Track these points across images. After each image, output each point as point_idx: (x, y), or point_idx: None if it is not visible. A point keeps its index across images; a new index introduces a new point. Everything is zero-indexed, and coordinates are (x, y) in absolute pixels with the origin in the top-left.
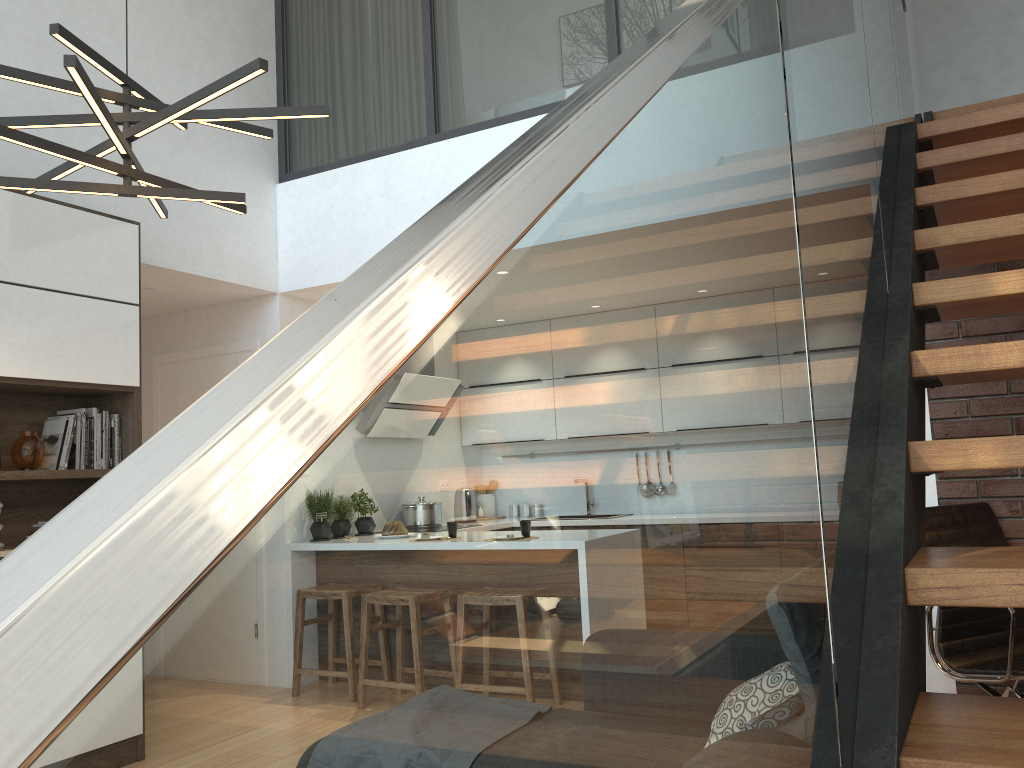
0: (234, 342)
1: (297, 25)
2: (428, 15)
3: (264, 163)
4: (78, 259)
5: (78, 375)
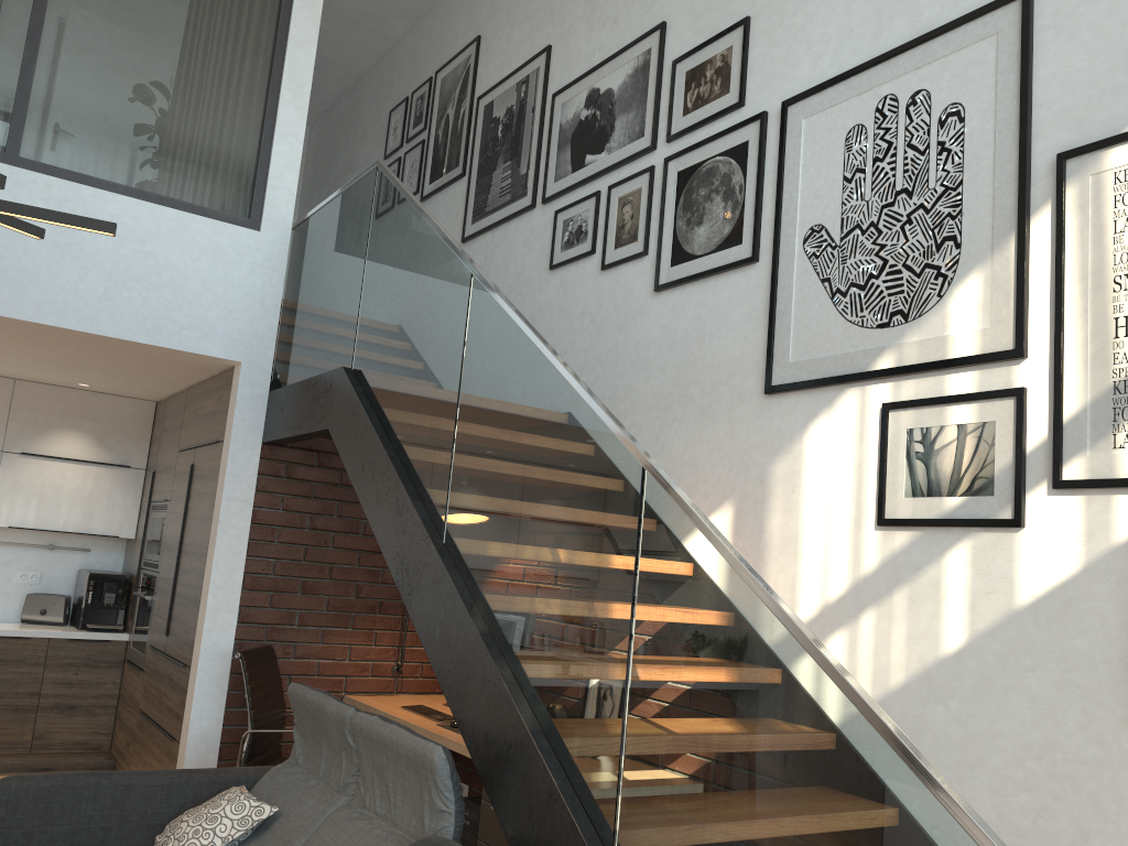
0: None
1: None
2: None
3: None
4: None
5: None
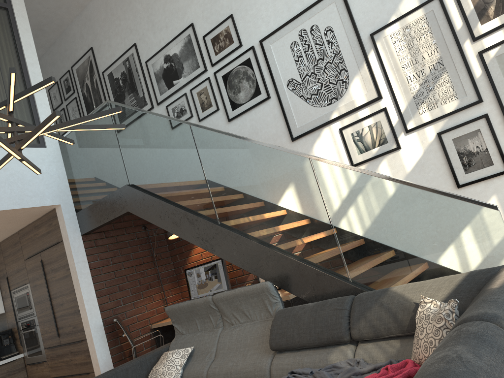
0: None
1: None
2: None
3: None
4: None
5: None
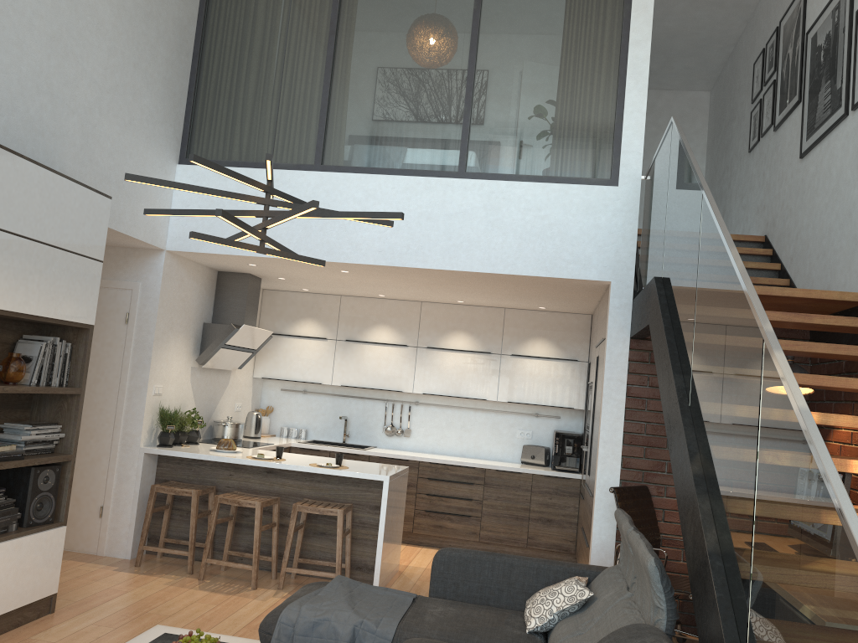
0: (116, 280)
1: (214, 44)
2: (329, 76)
3: (172, 147)
4: (74, 223)
5: (61, 314)
